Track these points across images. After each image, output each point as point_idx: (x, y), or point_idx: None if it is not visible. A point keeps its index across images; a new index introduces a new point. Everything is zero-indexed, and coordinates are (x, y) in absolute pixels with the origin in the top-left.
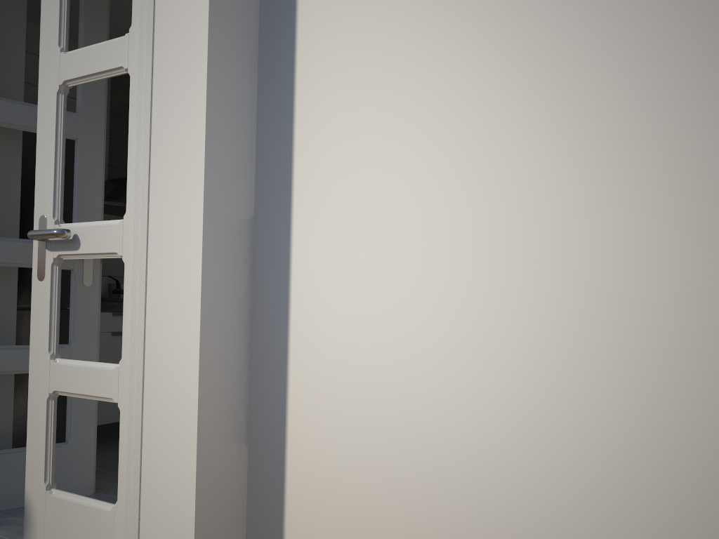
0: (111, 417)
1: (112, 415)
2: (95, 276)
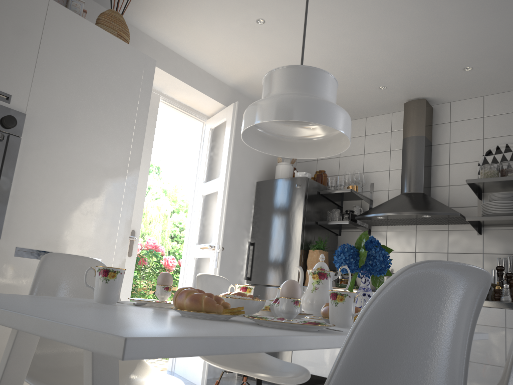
0: (317, 371)
1: (317, 370)
2: (214, 260)
